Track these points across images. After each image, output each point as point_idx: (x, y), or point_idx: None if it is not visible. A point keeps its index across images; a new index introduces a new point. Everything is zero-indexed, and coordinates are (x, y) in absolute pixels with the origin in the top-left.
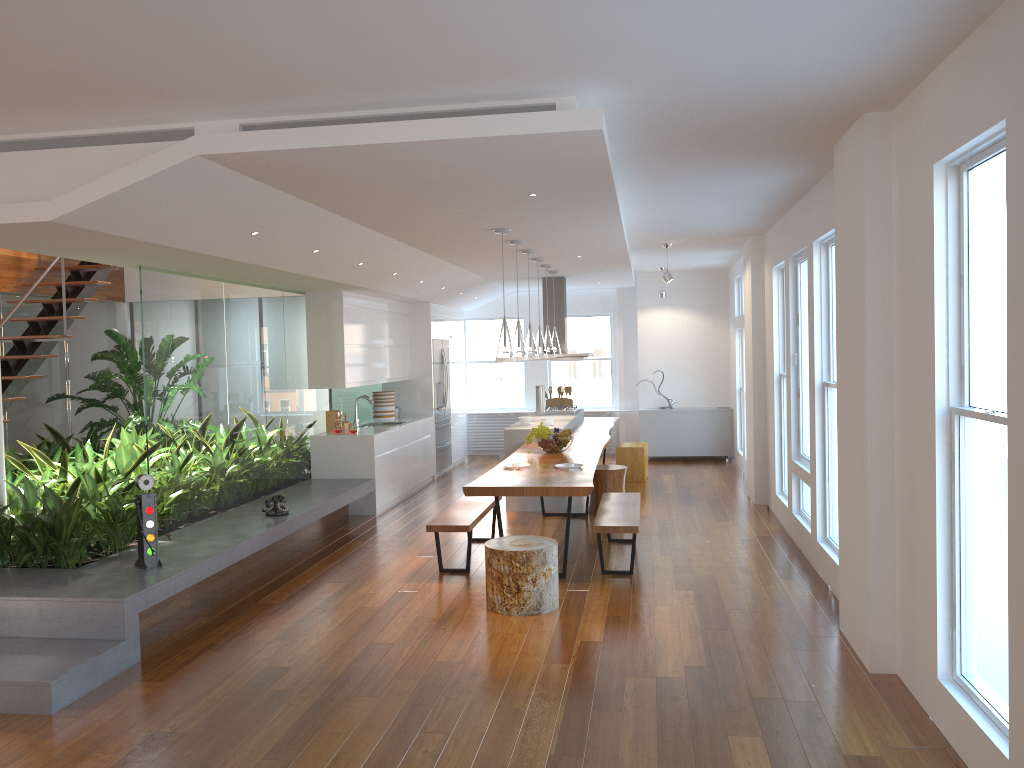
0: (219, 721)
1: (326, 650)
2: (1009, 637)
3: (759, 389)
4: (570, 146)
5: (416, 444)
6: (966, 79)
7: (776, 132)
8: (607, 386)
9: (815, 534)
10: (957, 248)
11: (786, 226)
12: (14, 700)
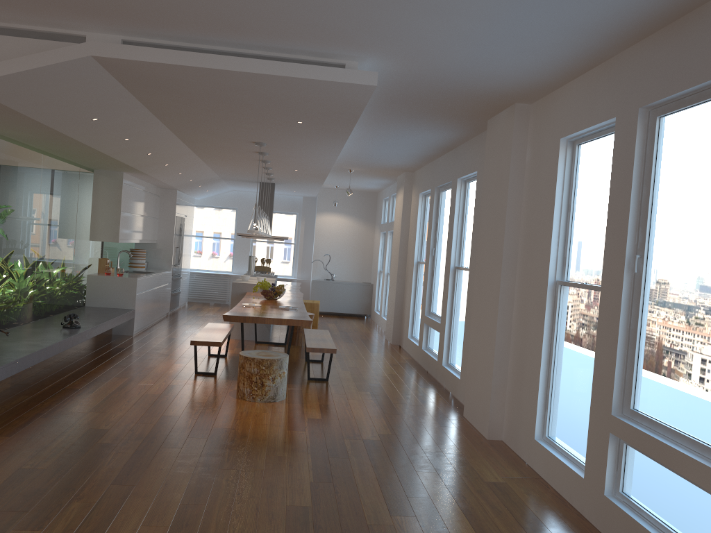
0: (68, 461)
1: (131, 419)
2: (590, 408)
3: (401, 270)
4: (349, 93)
5: (160, 289)
6: (589, 92)
7: (461, 106)
8: (290, 262)
9: (441, 361)
10: (568, 189)
11: (435, 167)
12: None
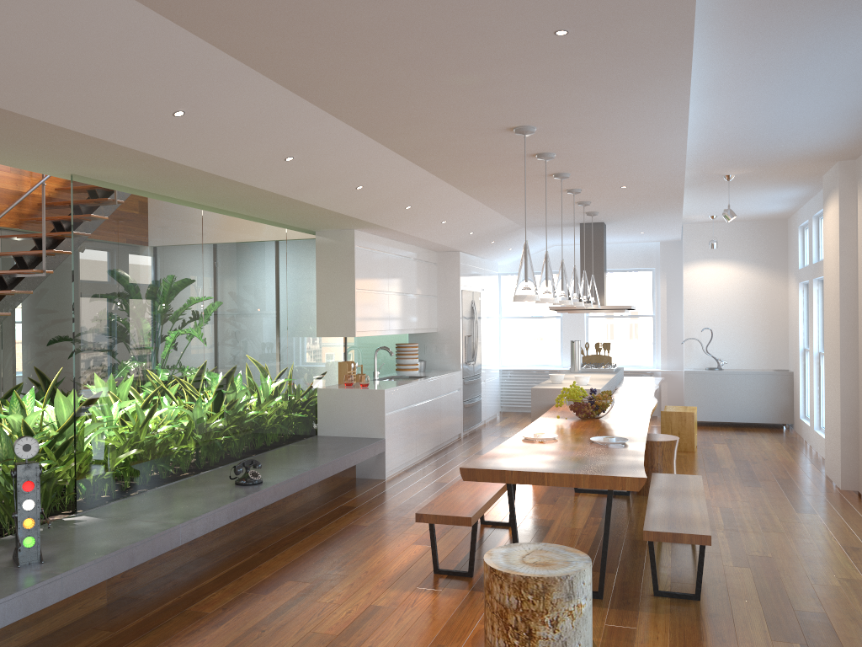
0: None
1: None
2: None
3: (848, 348)
4: None
5: (439, 400)
6: None
7: None
8: (648, 344)
9: None
10: None
11: None
12: None
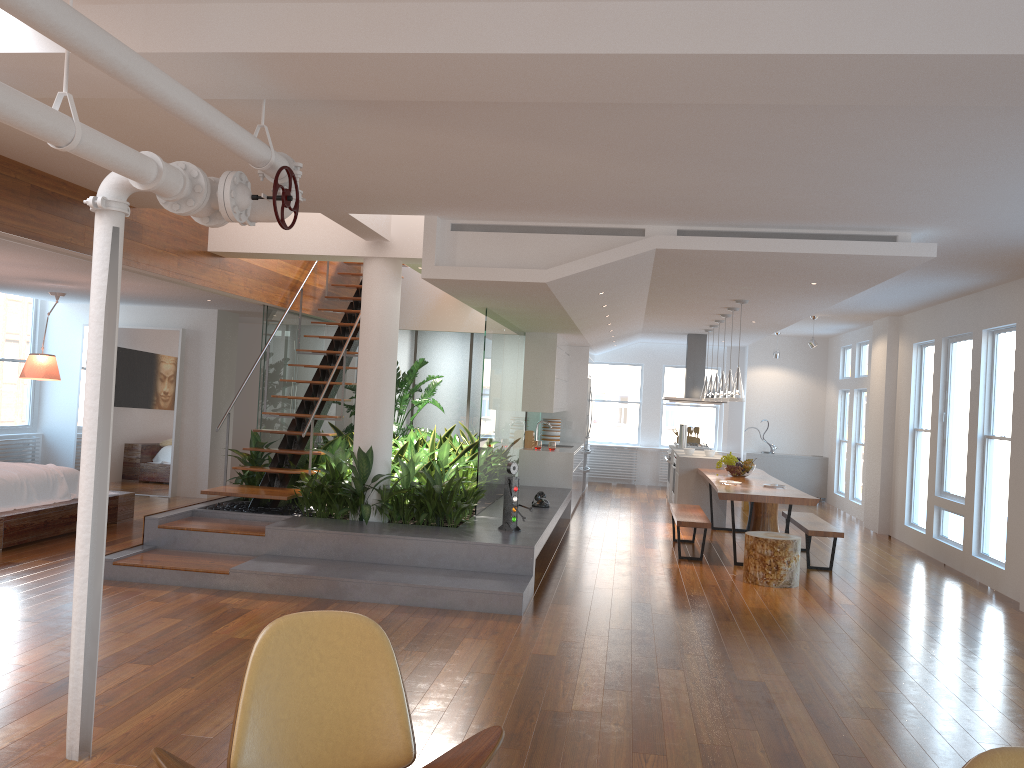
0: (644, 626)
1: (660, 596)
2: None
3: (887, 440)
4: (897, 262)
5: (580, 465)
6: None
7: (1007, 258)
8: (711, 430)
9: (969, 550)
10: None
11: (939, 313)
12: (494, 604)
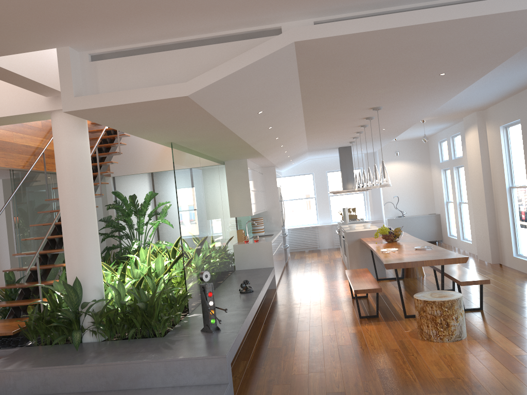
0: None
1: (353, 377)
2: None
3: (488, 197)
4: None
5: (280, 246)
6: None
7: None
8: (362, 207)
9: None
10: None
11: (522, 99)
12: None
